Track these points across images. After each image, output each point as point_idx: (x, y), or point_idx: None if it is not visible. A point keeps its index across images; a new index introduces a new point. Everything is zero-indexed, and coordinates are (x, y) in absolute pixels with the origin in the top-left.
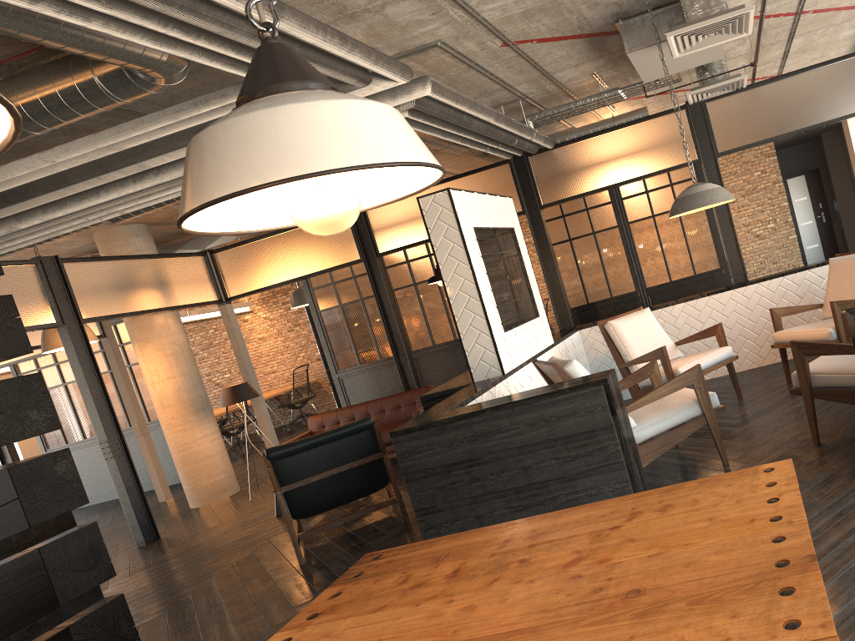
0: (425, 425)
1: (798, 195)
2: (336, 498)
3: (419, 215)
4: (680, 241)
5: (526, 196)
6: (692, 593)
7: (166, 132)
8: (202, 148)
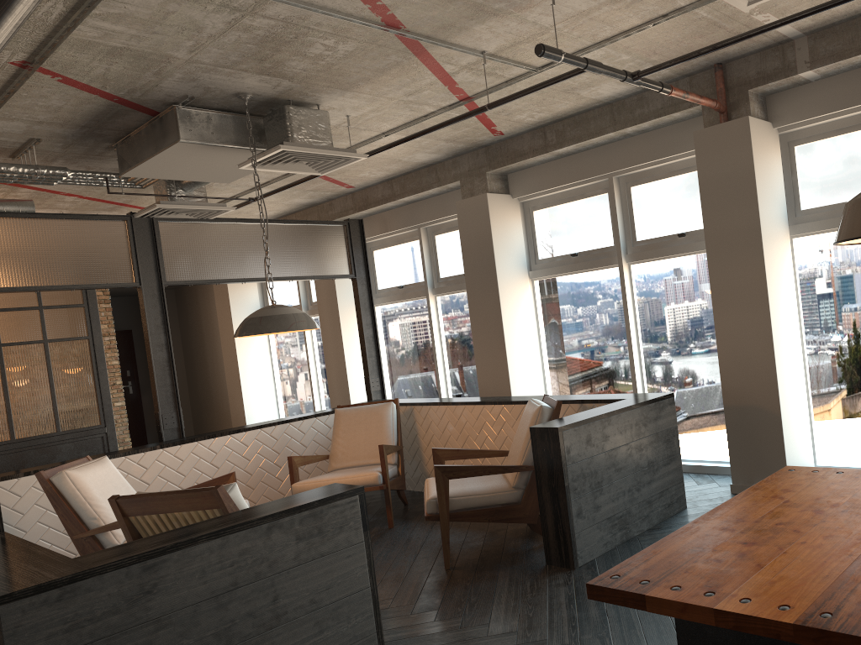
0: (82, 573)
1: None
2: None
3: None
4: (42, 385)
5: None
6: None
7: None
8: None
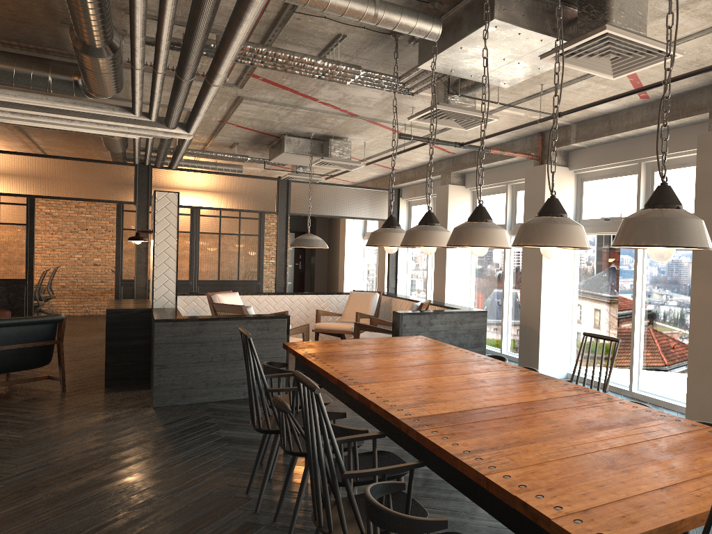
0: (180, 319)
1: None
2: (12, 366)
3: (32, 175)
4: (235, 256)
5: (140, 193)
6: (424, 345)
7: (27, 103)
8: (391, 236)
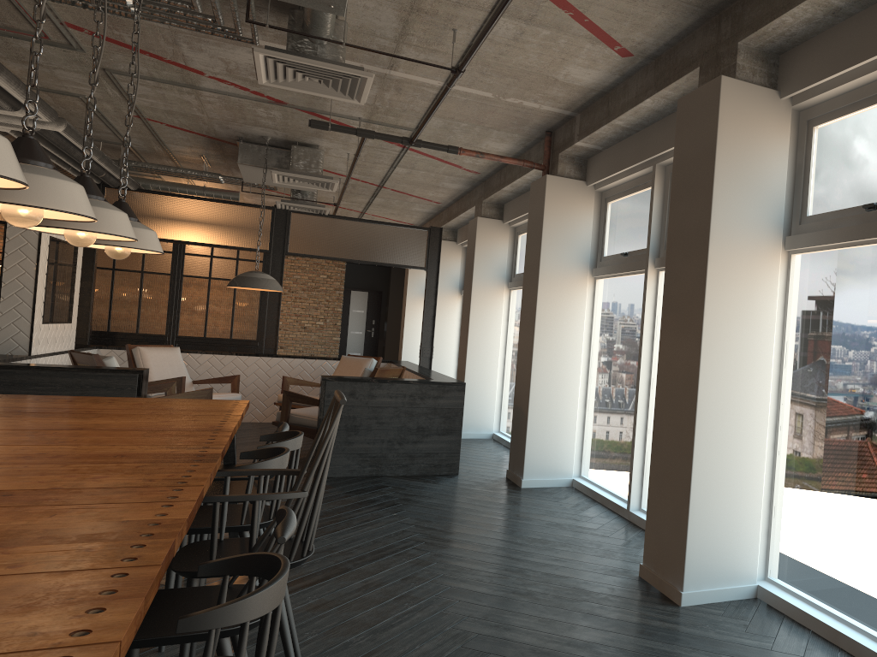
0: None
1: (357, 307)
2: None
3: None
4: (228, 307)
5: None
6: (195, 410)
7: None
8: None
